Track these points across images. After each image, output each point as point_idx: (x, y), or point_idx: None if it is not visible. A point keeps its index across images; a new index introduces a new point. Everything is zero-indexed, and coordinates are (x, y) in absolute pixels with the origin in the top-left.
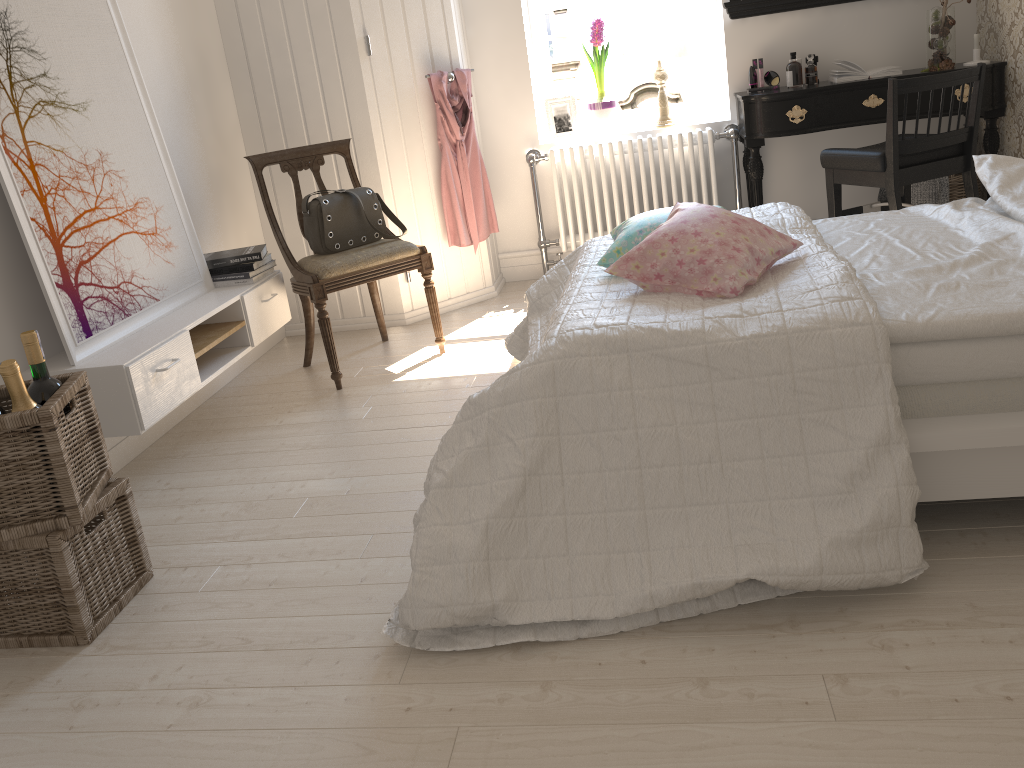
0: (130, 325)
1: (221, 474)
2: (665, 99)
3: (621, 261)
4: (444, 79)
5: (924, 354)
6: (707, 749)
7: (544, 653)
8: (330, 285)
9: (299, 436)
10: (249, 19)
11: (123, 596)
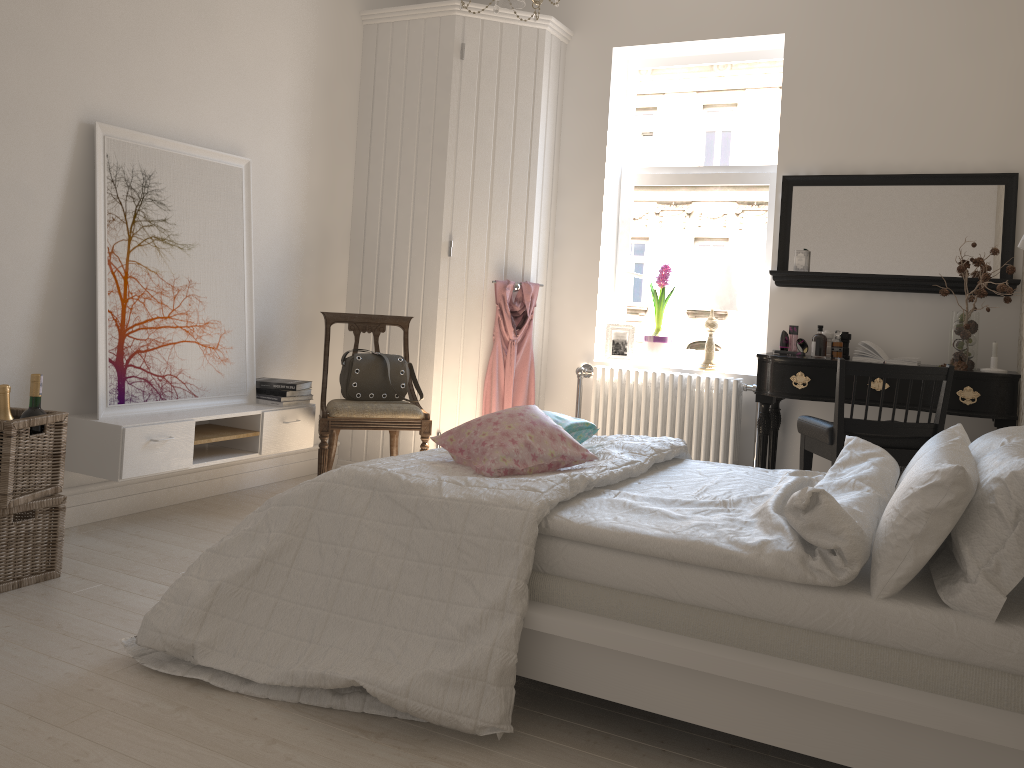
0: (162, 406)
1: (175, 536)
2: (711, 345)
3: (446, 433)
4: (509, 287)
5: (576, 552)
6: None
7: (207, 692)
8: (335, 423)
9: None
10: (372, 213)
11: (25, 578)
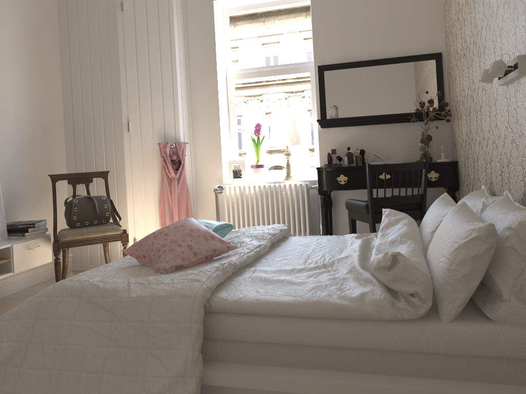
0: None
1: None
2: (289, 166)
3: (132, 245)
4: (168, 146)
5: (233, 321)
6: None
7: None
8: (64, 244)
9: None
10: (77, 110)
11: None
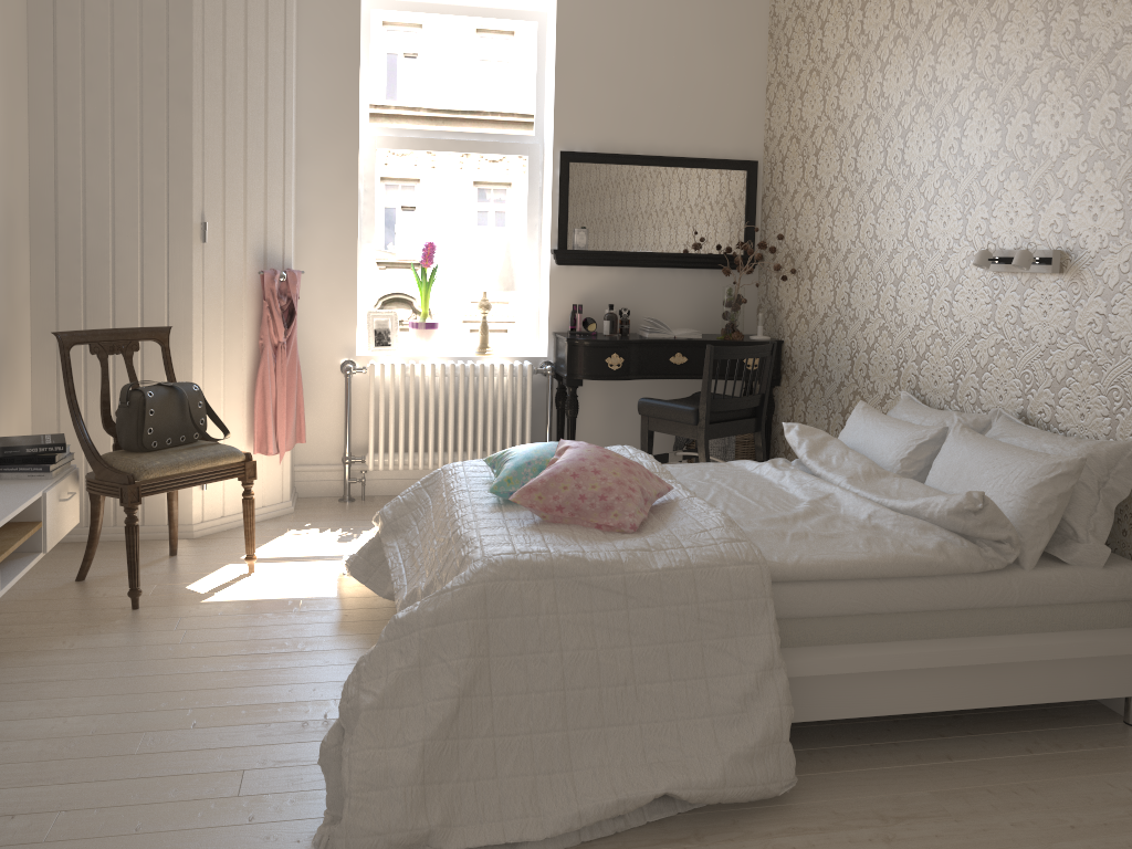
0: None
1: (14, 706)
2: (487, 328)
3: (524, 491)
4: (277, 278)
5: (792, 591)
6: None
7: None
8: (146, 487)
9: (104, 662)
10: (69, 181)
11: None
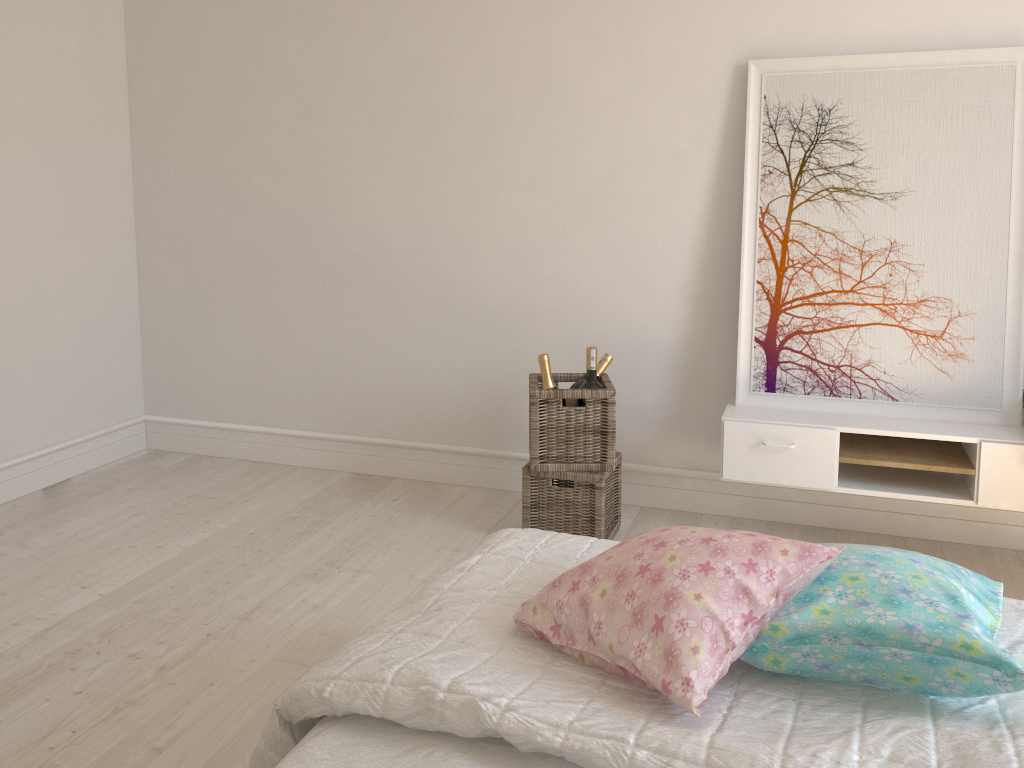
0: (832, 405)
1: None
2: None
3: None
4: None
5: None
6: (175, 763)
7: None
8: None
9: None
10: None
11: None
